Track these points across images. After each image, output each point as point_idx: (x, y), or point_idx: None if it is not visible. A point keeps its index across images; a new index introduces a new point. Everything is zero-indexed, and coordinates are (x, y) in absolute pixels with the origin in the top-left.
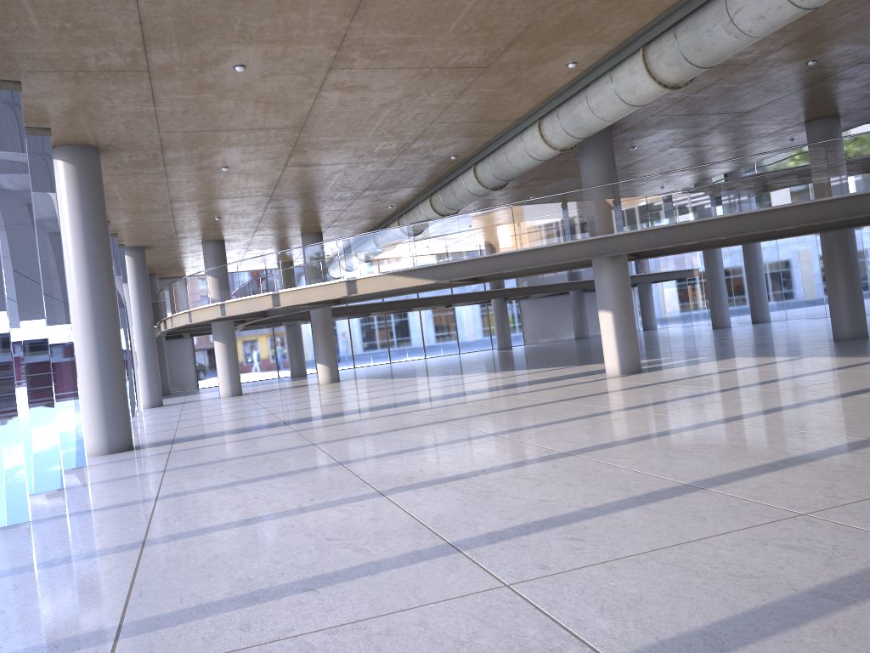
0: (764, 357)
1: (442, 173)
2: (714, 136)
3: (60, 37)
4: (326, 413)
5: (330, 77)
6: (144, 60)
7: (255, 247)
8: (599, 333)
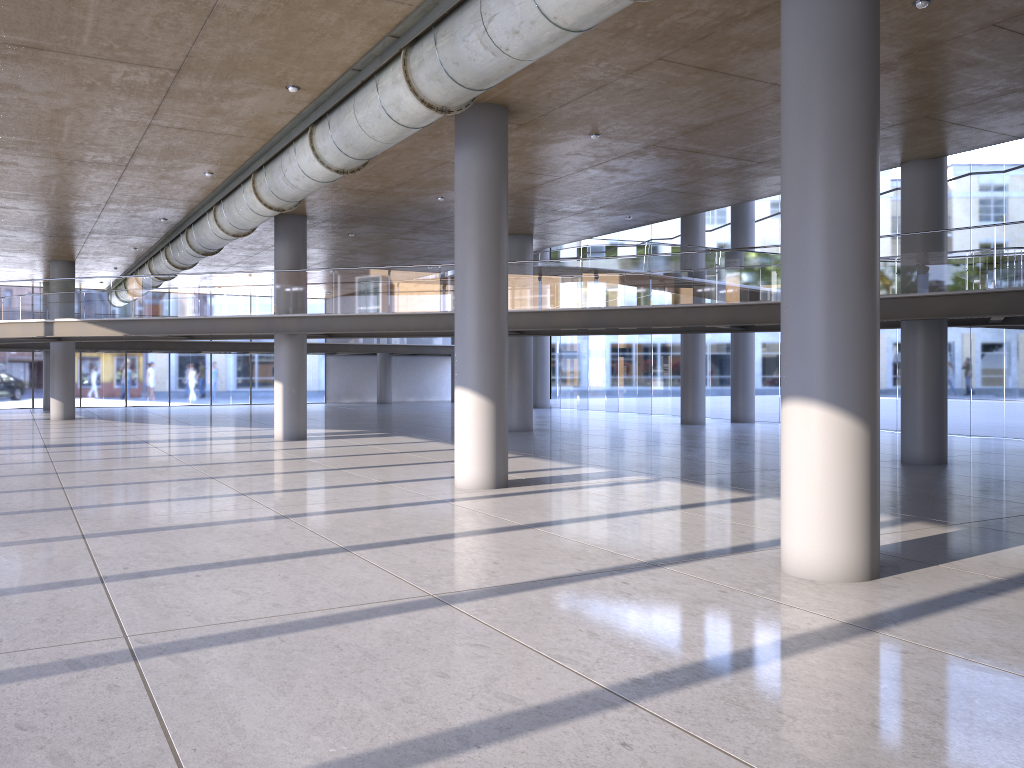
0: (414, 438)
1: (165, 230)
2: (426, 235)
3: None
4: None
5: None
6: None
7: (1, 265)
8: (409, 400)
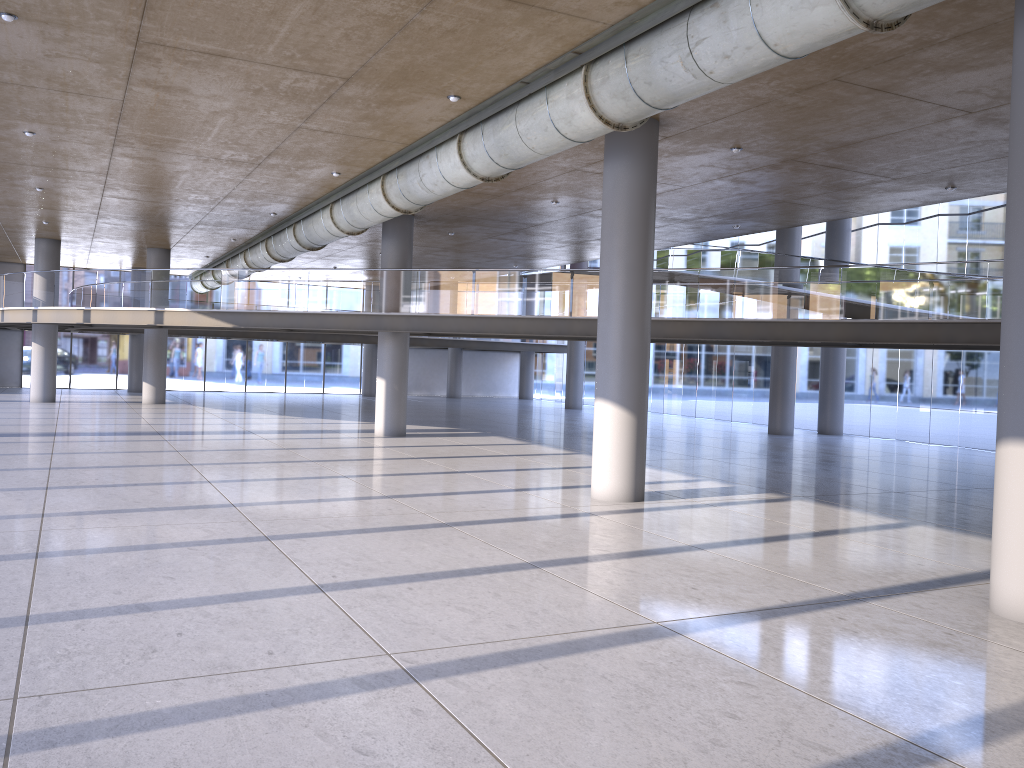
0: (511, 439)
1: (271, 223)
2: (525, 236)
3: None
4: (101, 431)
5: (116, 149)
6: None
7: (99, 251)
8: (476, 395)
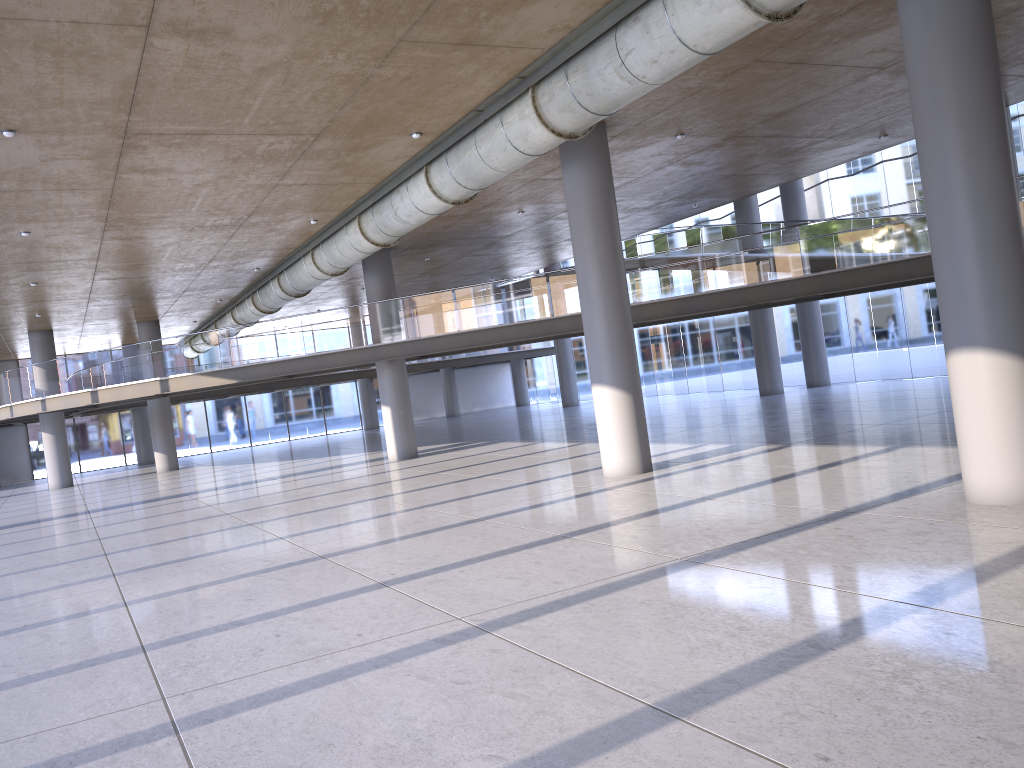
0: (518, 442)
1: (254, 279)
2: (497, 249)
3: None
4: (131, 502)
5: (107, 234)
6: None
7: (89, 334)
8: (475, 410)
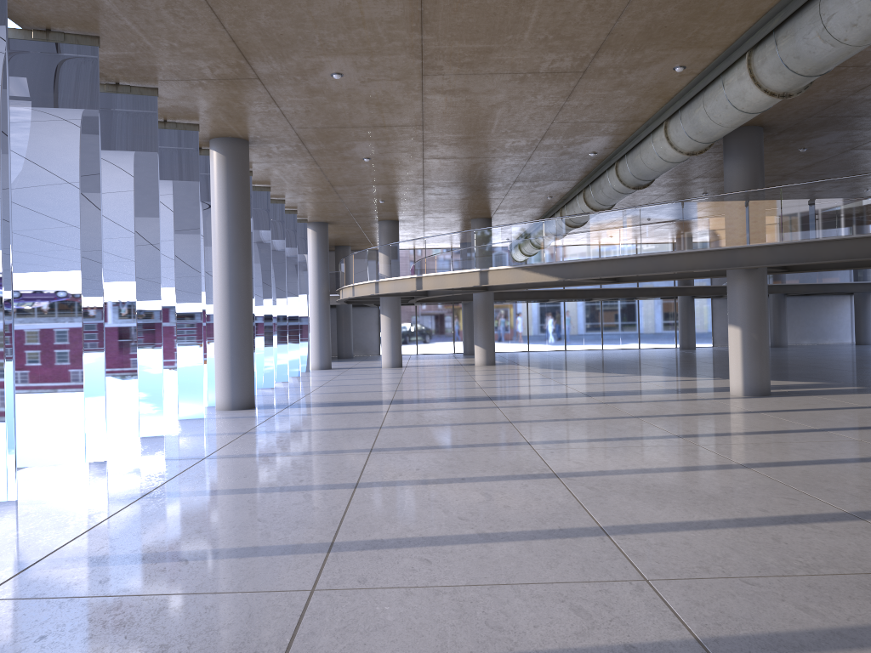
0: None
1: (589, 169)
2: None
3: (174, 54)
4: (435, 397)
5: (426, 82)
6: (251, 70)
7: (431, 228)
8: (803, 343)
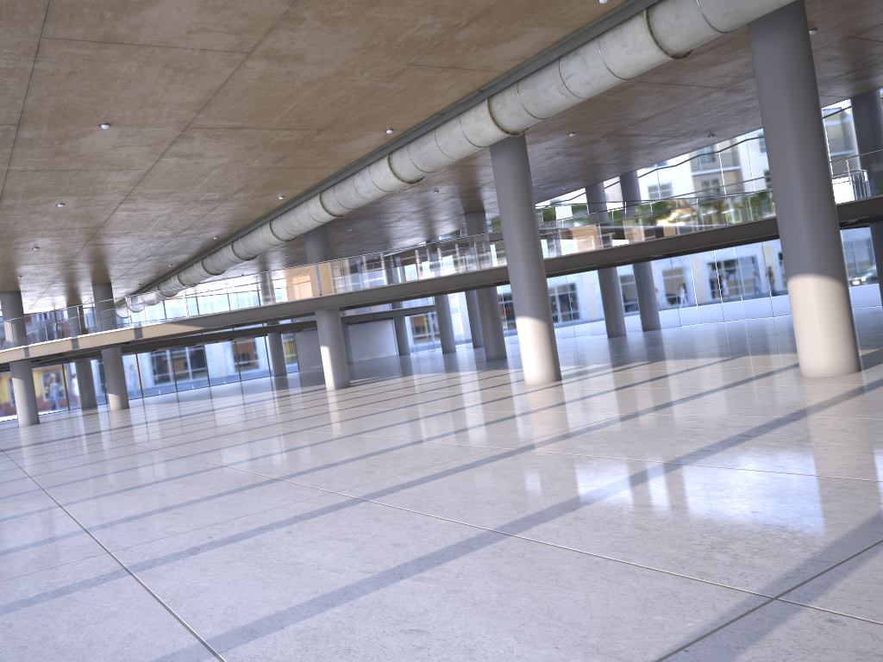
0: (429, 373)
1: (209, 246)
2: (405, 222)
3: None
4: (120, 426)
5: (121, 206)
6: None
7: (48, 295)
8: (364, 359)
